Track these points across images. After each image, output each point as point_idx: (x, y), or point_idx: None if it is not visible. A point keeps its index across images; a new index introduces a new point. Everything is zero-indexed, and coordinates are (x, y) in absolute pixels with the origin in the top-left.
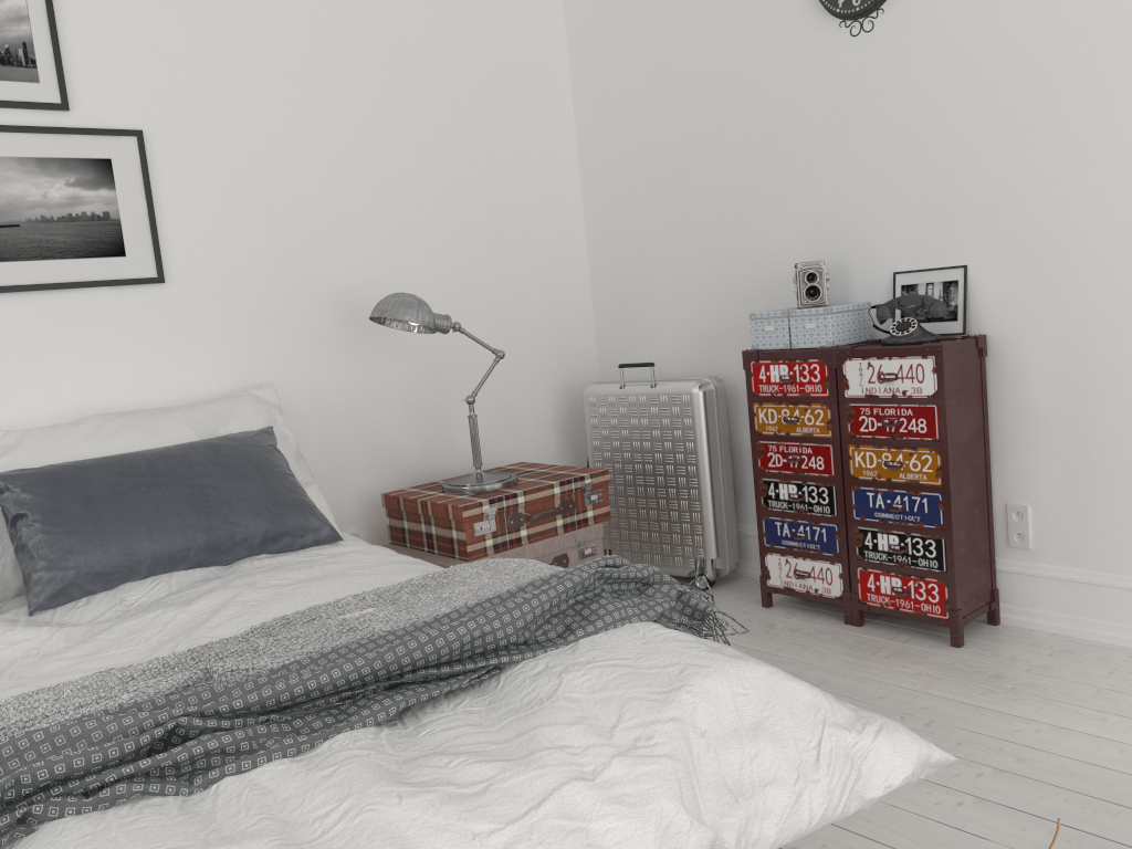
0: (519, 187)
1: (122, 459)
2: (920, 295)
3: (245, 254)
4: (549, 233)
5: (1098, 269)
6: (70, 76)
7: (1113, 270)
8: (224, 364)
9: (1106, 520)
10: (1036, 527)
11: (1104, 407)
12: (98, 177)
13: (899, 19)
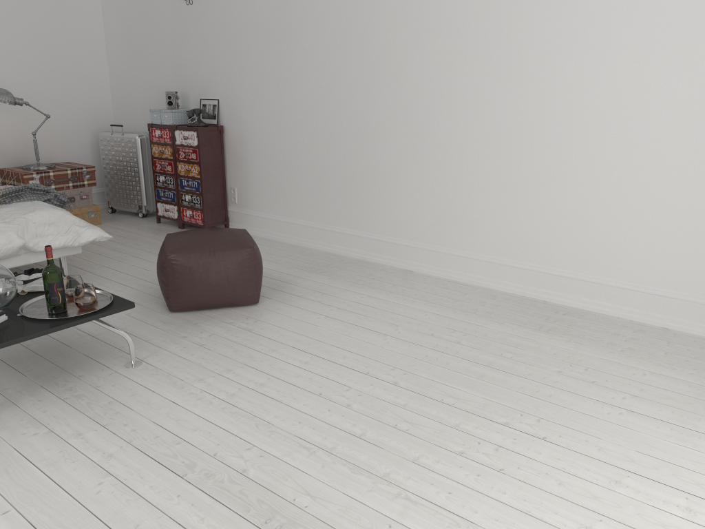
0: (72, 43)
1: None
2: (200, 109)
3: None
4: (88, 64)
5: (249, 106)
6: None
7: (252, 107)
8: None
9: (253, 193)
10: (238, 195)
11: (251, 154)
12: None
13: (199, 2)
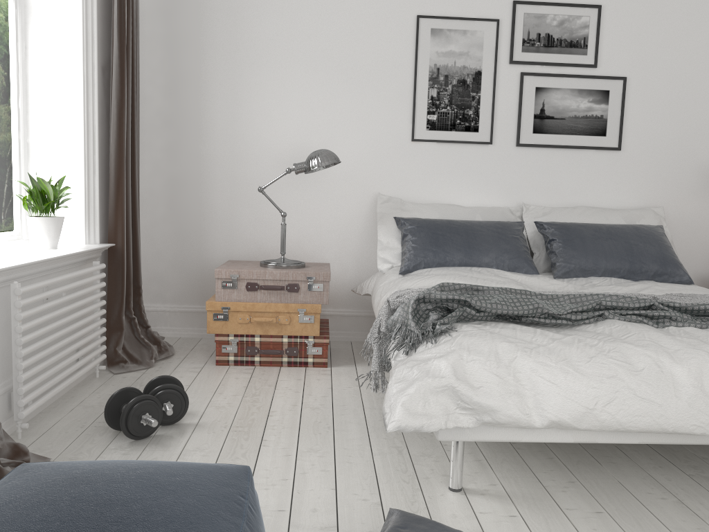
0: None
1: (595, 225)
2: None
3: (662, 140)
4: None
5: None
6: (599, 52)
7: None
8: (639, 193)
9: None
10: None
11: None
12: (602, 98)
13: None
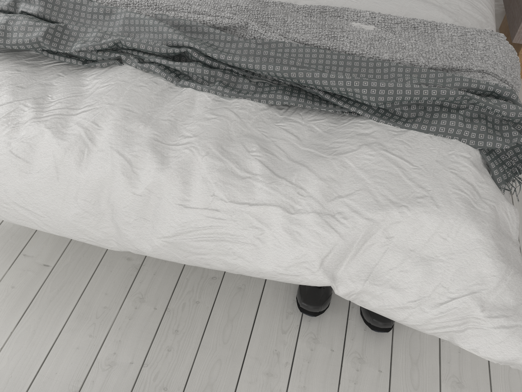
0: None
1: None
2: None
3: None
4: None
5: None
6: None
7: None
8: None
9: None
10: None
11: None
12: None
13: None
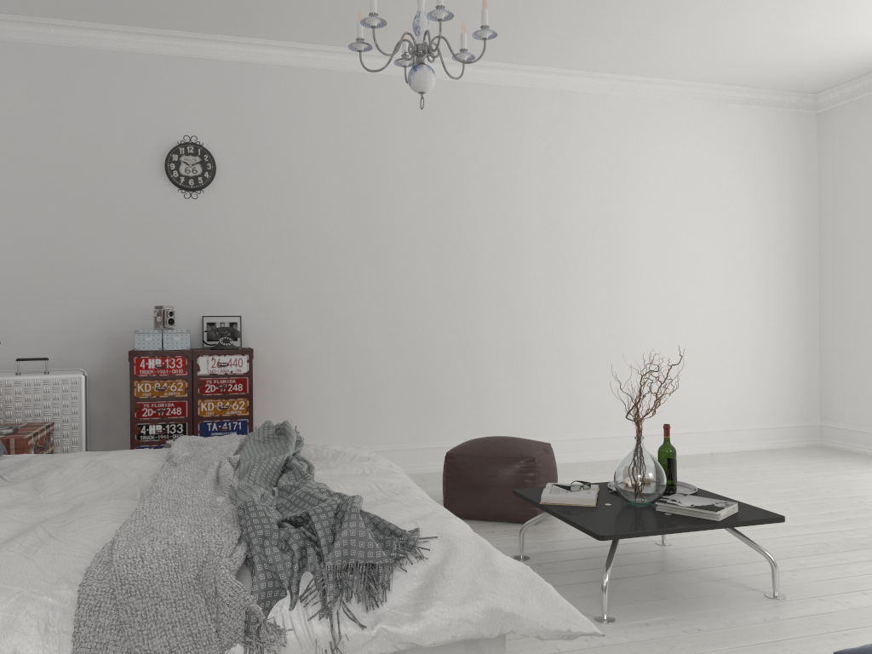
0: None
1: None
2: (230, 327)
3: None
4: None
5: (298, 322)
6: None
7: (304, 323)
8: None
9: (299, 427)
10: None
11: (299, 379)
12: None
13: (212, 198)
